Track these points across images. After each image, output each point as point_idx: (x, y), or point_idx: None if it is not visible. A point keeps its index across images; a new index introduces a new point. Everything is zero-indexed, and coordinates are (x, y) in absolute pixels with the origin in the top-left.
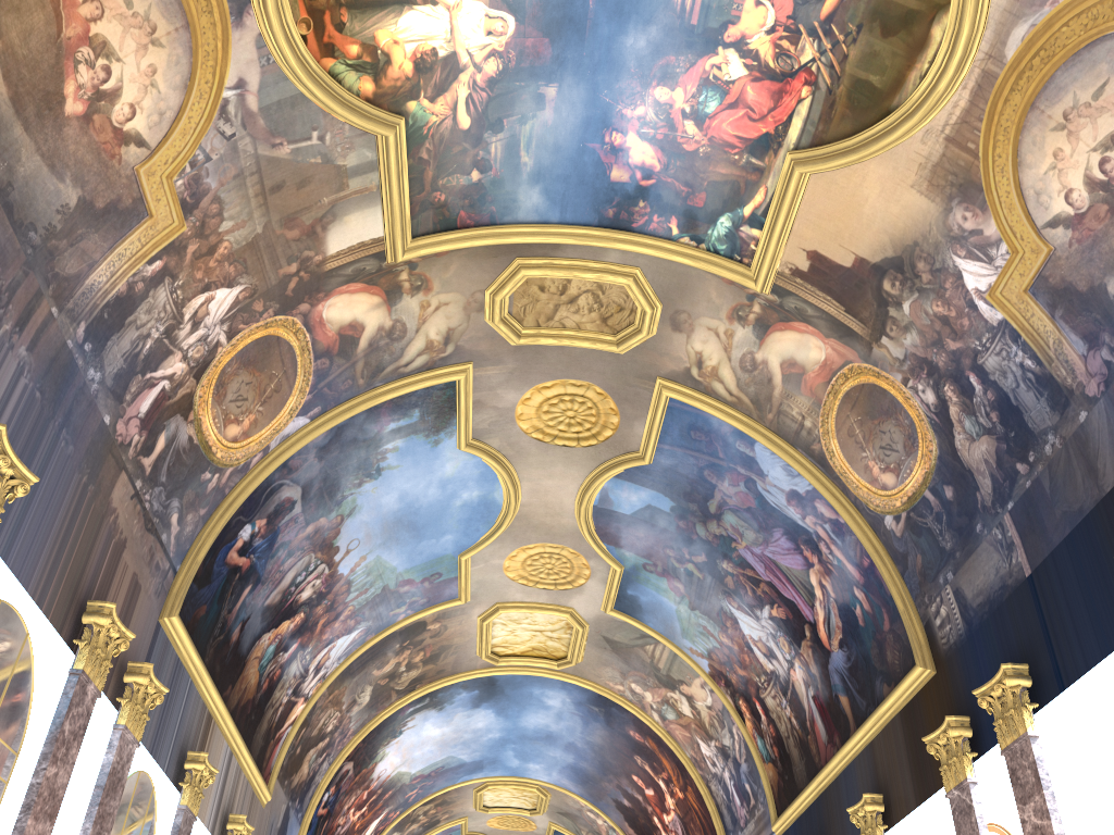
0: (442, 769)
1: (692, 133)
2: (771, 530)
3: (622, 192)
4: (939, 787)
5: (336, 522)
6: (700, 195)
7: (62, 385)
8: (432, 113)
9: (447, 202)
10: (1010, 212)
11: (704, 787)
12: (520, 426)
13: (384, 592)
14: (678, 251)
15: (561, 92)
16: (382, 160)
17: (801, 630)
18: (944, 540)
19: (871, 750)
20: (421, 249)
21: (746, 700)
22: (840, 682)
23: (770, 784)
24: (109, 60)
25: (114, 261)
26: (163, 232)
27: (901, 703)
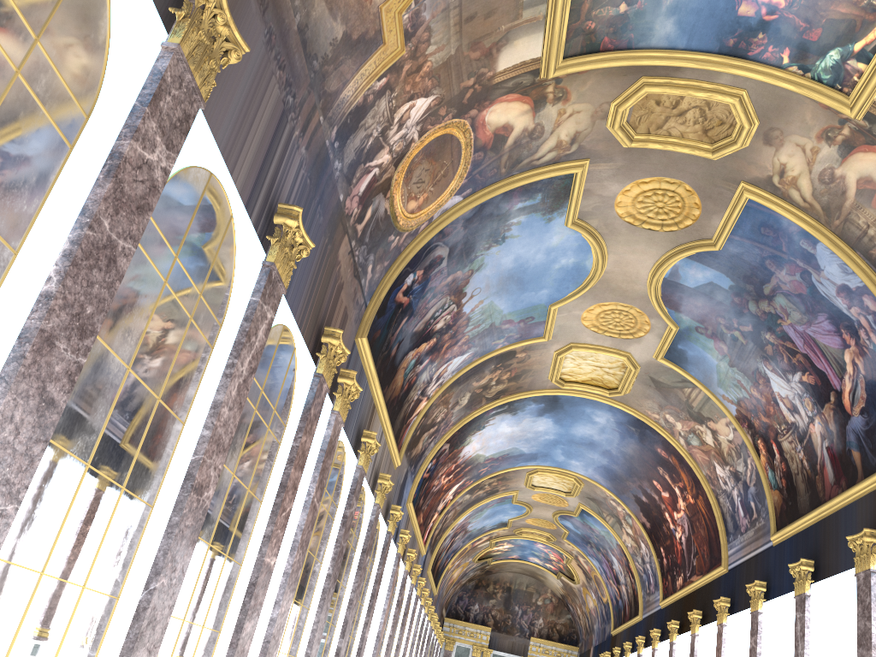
0: (507, 455)
1: None
2: (816, 314)
3: (745, 25)
4: None
5: (467, 275)
6: (816, 30)
7: (320, 173)
8: None
9: (595, 30)
10: None
11: (713, 498)
12: (617, 212)
13: (491, 327)
14: (785, 78)
15: None
16: None
17: (826, 395)
18: None
19: (875, 496)
20: (568, 68)
21: (764, 441)
22: (855, 440)
23: (774, 506)
24: None
25: (358, 79)
26: (390, 55)
27: None
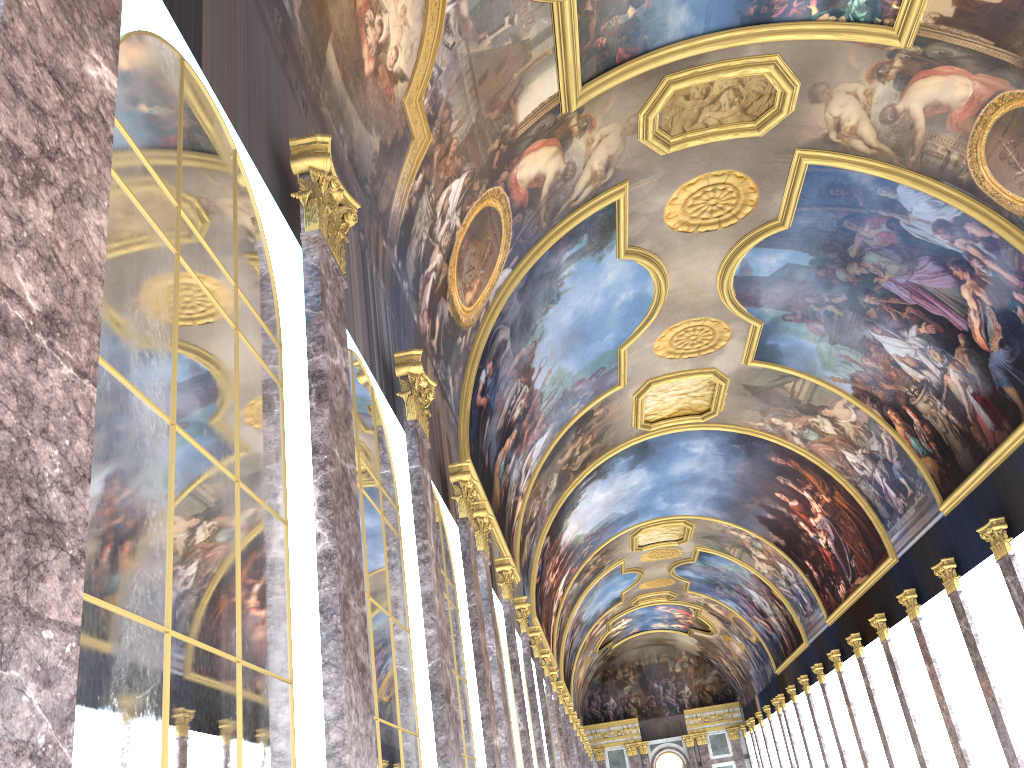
0: (606, 525)
1: None
2: (916, 259)
3: None
4: None
5: (531, 348)
6: None
7: (397, 302)
8: None
9: (607, 44)
10: None
11: (853, 489)
12: (668, 225)
13: (564, 394)
14: (819, 30)
15: None
16: (556, 24)
17: (953, 339)
18: None
19: None
20: (590, 94)
21: (895, 410)
22: (1003, 376)
23: (930, 474)
24: (381, 15)
25: (400, 186)
26: (420, 148)
27: None
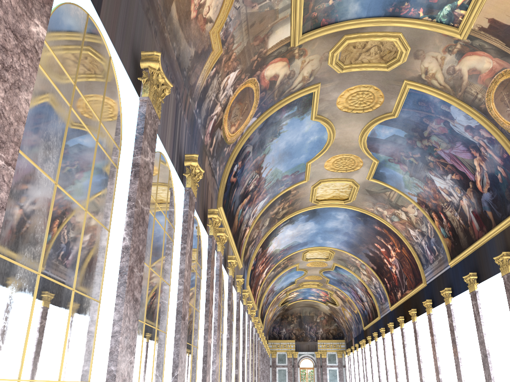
0: (291, 246)
1: None
2: (455, 142)
3: None
4: None
5: (262, 157)
6: None
7: (193, 128)
8: None
9: (317, 16)
10: None
11: (411, 247)
12: (338, 107)
13: (277, 181)
14: (422, 24)
15: None
16: (293, 3)
17: (467, 184)
18: None
19: (504, 233)
20: (305, 39)
21: (436, 213)
22: (487, 205)
23: (447, 246)
24: None
25: (203, 73)
26: (216, 55)
27: None
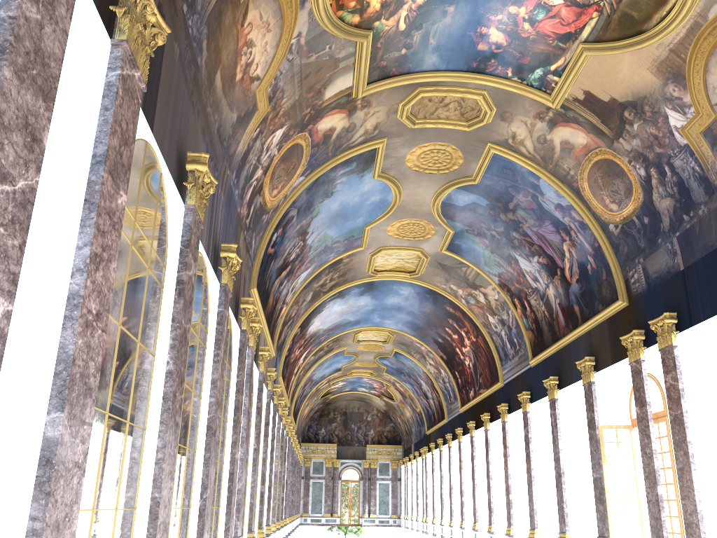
0: (339, 325)
1: (527, 28)
2: (544, 220)
3: (483, 55)
4: (624, 358)
5: (309, 221)
6: (526, 58)
7: (229, 204)
8: (386, 25)
9: (386, 65)
10: (698, 93)
11: (489, 337)
12: (407, 165)
13: (325, 248)
14: (510, 85)
15: (457, 9)
16: (357, 51)
17: (555, 270)
18: (640, 242)
19: (589, 334)
20: (371, 90)
21: (519, 299)
22: (575, 299)
23: (529, 341)
24: (251, 48)
25: (244, 137)
26: (261, 114)
27: (608, 315)
